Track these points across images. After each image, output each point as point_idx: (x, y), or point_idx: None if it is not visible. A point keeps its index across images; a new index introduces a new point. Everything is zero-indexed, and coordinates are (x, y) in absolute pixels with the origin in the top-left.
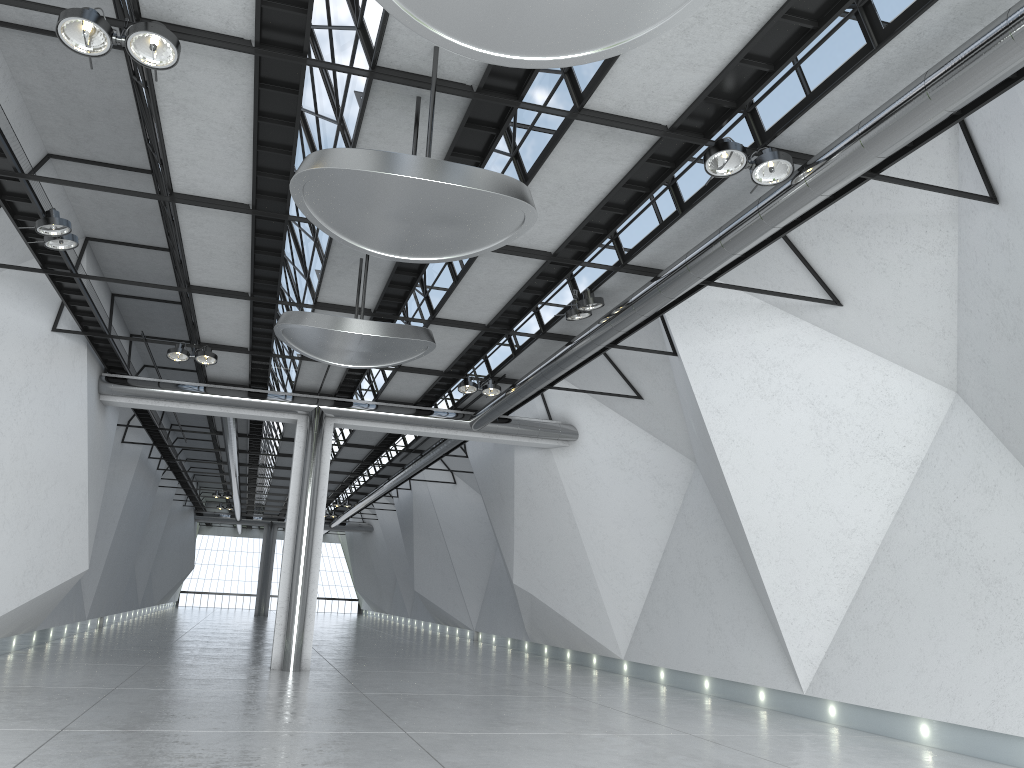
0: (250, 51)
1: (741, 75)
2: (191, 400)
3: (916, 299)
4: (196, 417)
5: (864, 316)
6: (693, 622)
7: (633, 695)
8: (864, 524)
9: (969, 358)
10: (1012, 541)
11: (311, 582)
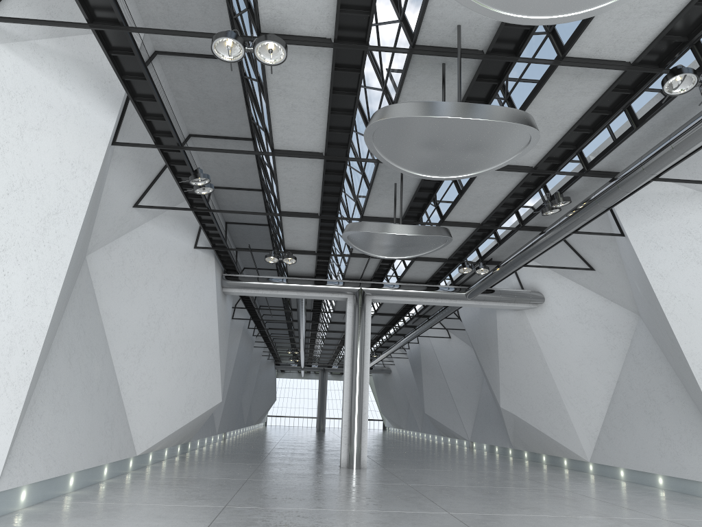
0: (331, 46)
1: (693, 15)
2: (279, 288)
3: None
4: (275, 300)
5: None
6: (646, 434)
7: (604, 488)
8: None
9: None
10: None
11: (363, 408)
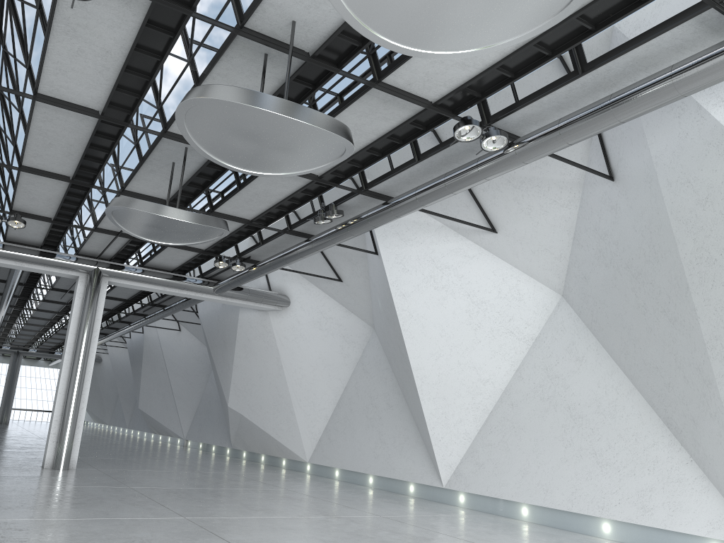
0: None
1: (491, 77)
2: None
3: (547, 234)
4: None
5: (510, 241)
6: (364, 437)
7: (323, 488)
8: (495, 376)
9: (575, 275)
10: (591, 392)
11: (81, 401)
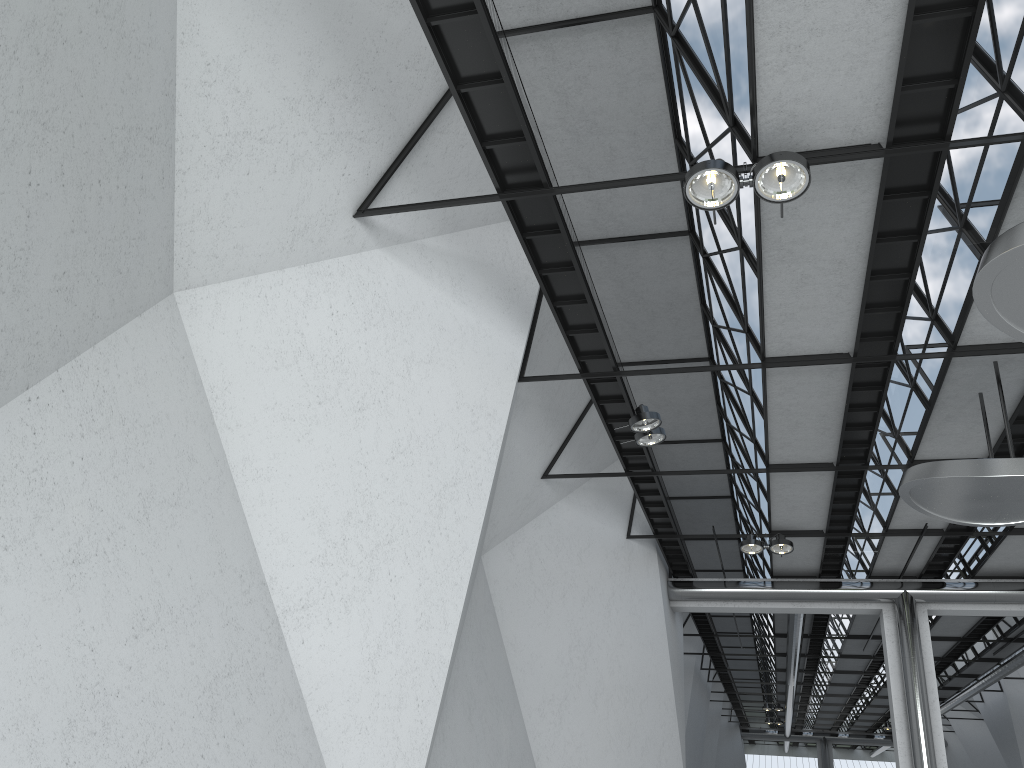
0: (881, 154)
1: None
2: (761, 597)
3: None
4: (739, 622)
5: None
6: None
7: None
8: None
9: None
10: None
11: None
